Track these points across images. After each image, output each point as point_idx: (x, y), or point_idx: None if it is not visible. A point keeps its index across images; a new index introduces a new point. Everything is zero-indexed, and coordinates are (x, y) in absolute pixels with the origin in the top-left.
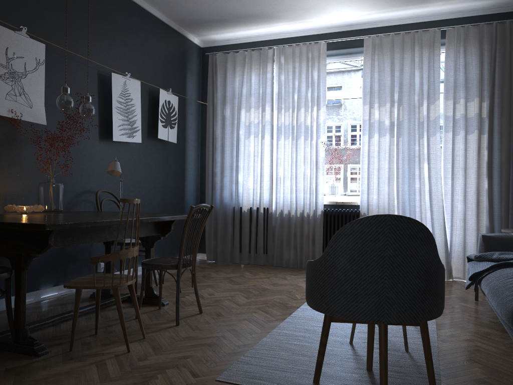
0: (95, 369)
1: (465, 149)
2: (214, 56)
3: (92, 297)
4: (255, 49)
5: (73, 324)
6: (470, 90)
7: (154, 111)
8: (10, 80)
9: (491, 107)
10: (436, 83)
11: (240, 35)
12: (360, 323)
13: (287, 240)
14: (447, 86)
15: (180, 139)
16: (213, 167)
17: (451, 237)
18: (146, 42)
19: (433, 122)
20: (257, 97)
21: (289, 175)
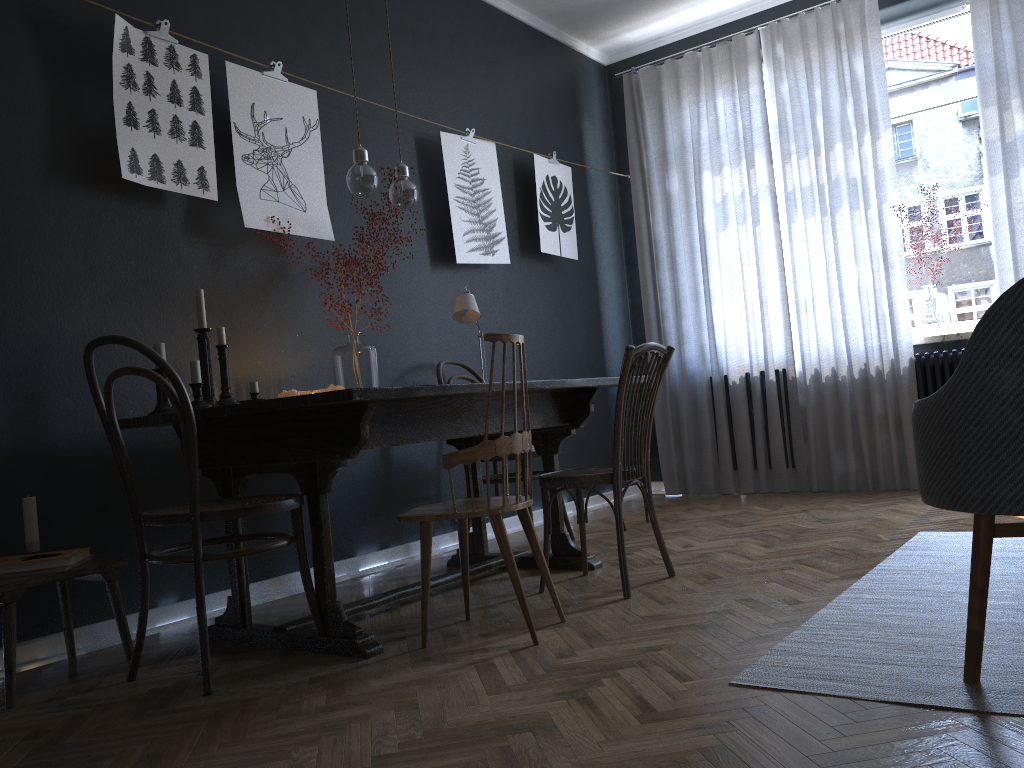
0: (475, 673)
1: None
2: (633, 77)
3: (452, 565)
4: (718, 42)
5: (423, 594)
6: None
7: (527, 200)
8: (264, 163)
9: None
10: None
11: (681, 21)
12: None
13: (836, 434)
14: None
15: (583, 252)
16: (656, 301)
17: None
18: (497, 68)
19: None
20: (733, 139)
21: (825, 293)
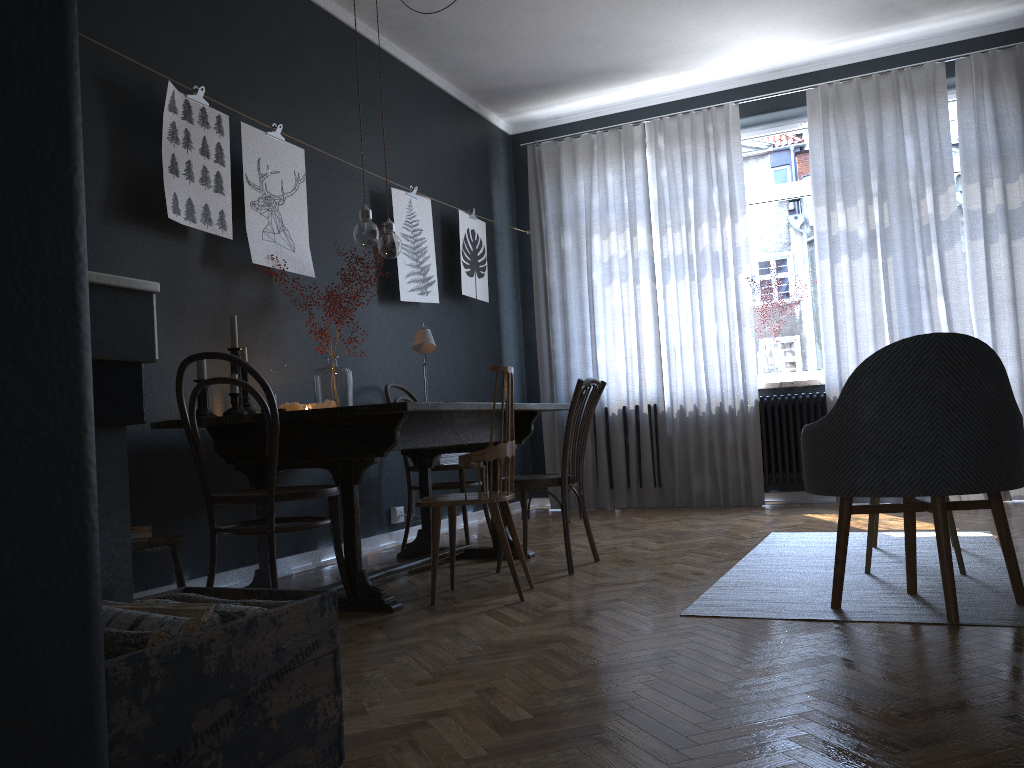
0: (490, 617)
1: (1011, 265)
2: (536, 148)
3: (402, 557)
4: (610, 129)
5: (433, 564)
6: (1009, 163)
7: (450, 249)
8: (266, 209)
9: None
10: (946, 155)
11: (579, 107)
12: (897, 511)
13: (696, 459)
14: (965, 160)
15: (490, 296)
16: (549, 341)
17: None
18: (431, 134)
19: (946, 224)
20: (620, 210)
21: (691, 343)
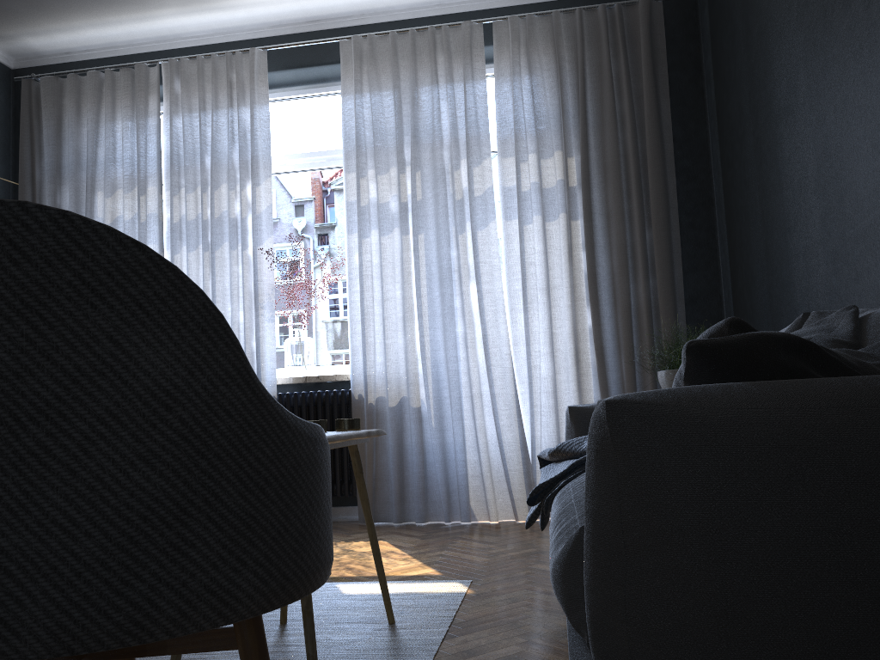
0: None
1: (545, 250)
2: (33, 84)
3: None
4: (122, 67)
5: None
6: (544, 136)
7: None
8: None
9: (584, 167)
10: (482, 125)
11: (90, 40)
12: None
13: None
14: (502, 131)
15: None
16: None
17: (533, 431)
18: None
19: (480, 200)
20: (128, 164)
21: None
